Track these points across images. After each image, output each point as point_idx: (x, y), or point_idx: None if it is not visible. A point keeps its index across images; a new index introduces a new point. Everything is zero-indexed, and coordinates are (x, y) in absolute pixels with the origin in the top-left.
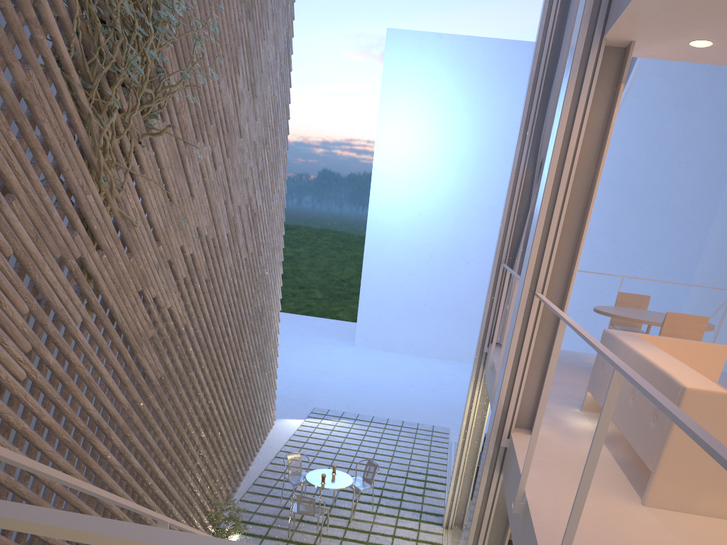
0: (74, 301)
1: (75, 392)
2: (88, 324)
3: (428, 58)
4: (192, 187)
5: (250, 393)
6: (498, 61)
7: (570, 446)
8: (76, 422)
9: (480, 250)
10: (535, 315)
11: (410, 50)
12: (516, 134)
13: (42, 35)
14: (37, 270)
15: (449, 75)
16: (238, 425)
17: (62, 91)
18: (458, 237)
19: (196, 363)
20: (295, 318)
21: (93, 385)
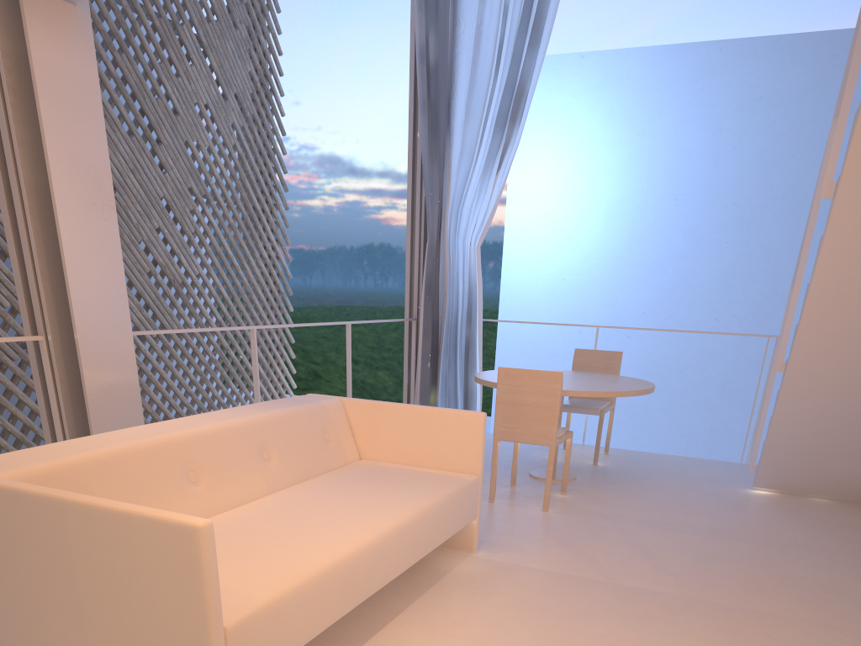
0: None
1: None
2: None
3: (568, 86)
4: None
5: None
6: (658, 74)
7: None
8: None
9: (644, 319)
10: (50, 370)
11: (546, 79)
12: (687, 164)
13: None
14: None
15: (595, 102)
16: None
17: None
18: (614, 304)
19: None
20: None
21: None
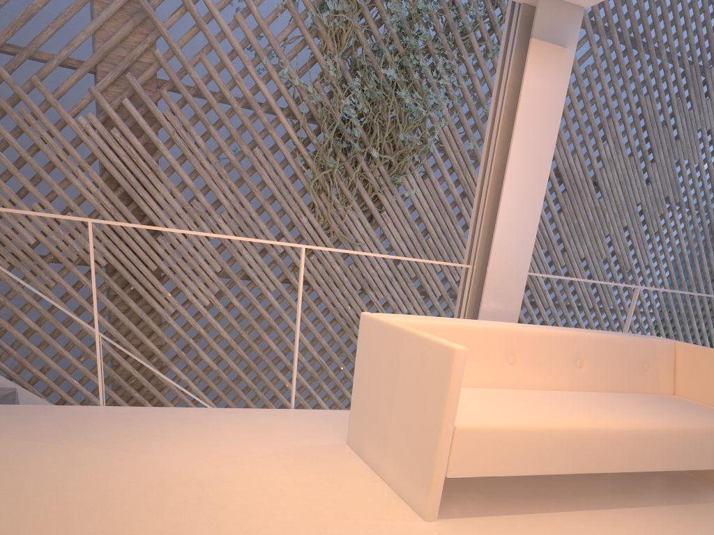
0: (270, 277)
1: (257, 330)
2: (283, 295)
3: None
4: None
5: None
6: None
7: None
8: (253, 348)
9: None
10: (467, 288)
11: None
12: None
13: (271, 130)
14: (234, 251)
15: None
16: None
17: (287, 159)
18: None
19: None
20: None
21: (278, 333)
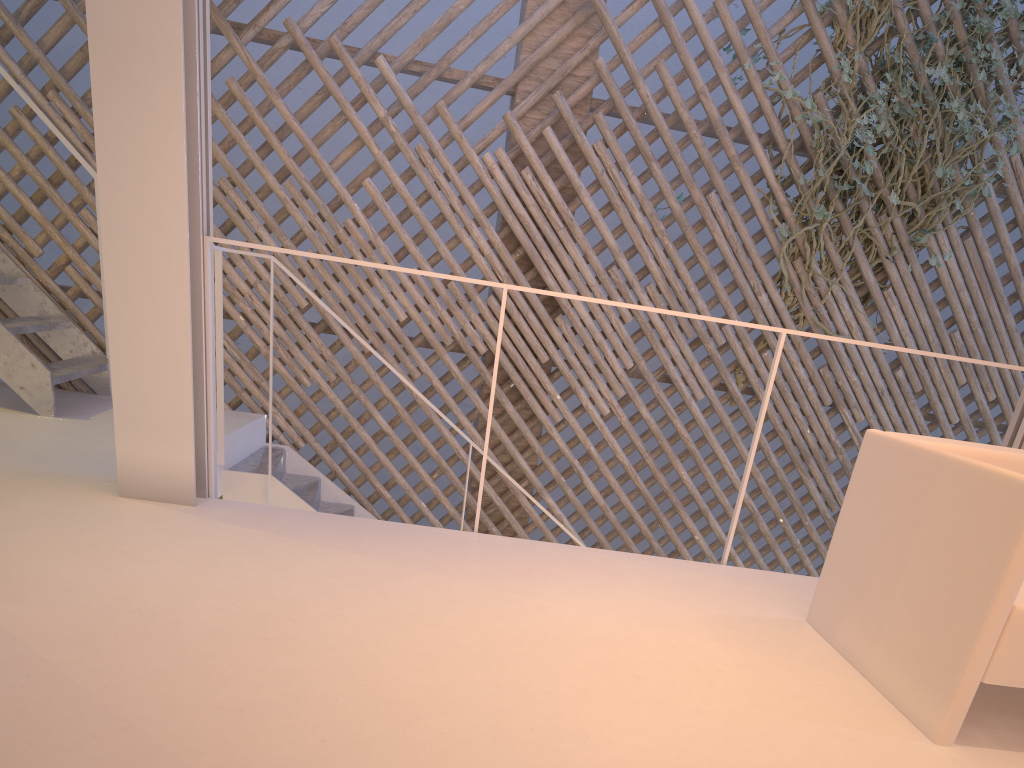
0: (699, 380)
1: (667, 454)
2: (713, 406)
3: None
4: None
5: None
6: None
7: None
8: (658, 480)
9: None
10: None
11: None
12: None
13: (739, 167)
14: (655, 340)
15: None
16: None
17: (754, 208)
18: None
19: None
20: None
21: (697, 461)
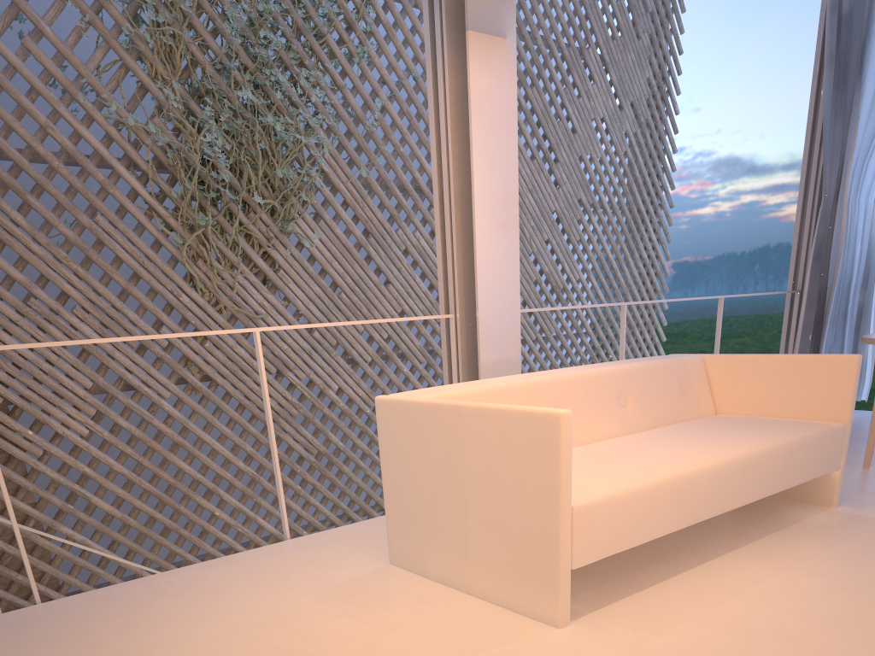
0: (160, 380)
1: (160, 452)
2: (182, 399)
3: None
4: (386, 275)
5: None
6: None
7: None
8: (162, 477)
9: None
10: (455, 342)
11: None
12: None
13: (113, 189)
14: (104, 356)
15: None
16: None
17: (143, 223)
18: None
19: None
20: None
21: (189, 450)
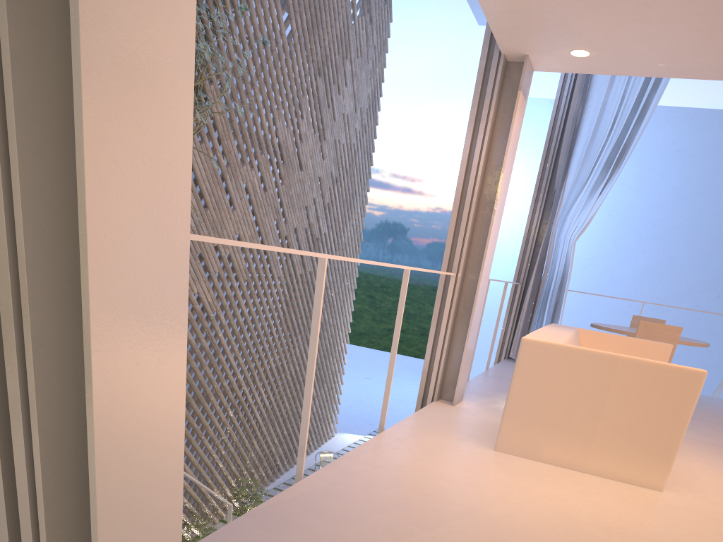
0: None
1: None
2: None
3: (538, 121)
4: (233, 201)
5: (300, 396)
6: None
7: (481, 415)
8: None
9: (576, 300)
10: (452, 293)
11: None
12: (620, 190)
13: None
14: None
15: None
16: (281, 421)
17: None
18: None
19: (226, 349)
20: (397, 357)
21: None
